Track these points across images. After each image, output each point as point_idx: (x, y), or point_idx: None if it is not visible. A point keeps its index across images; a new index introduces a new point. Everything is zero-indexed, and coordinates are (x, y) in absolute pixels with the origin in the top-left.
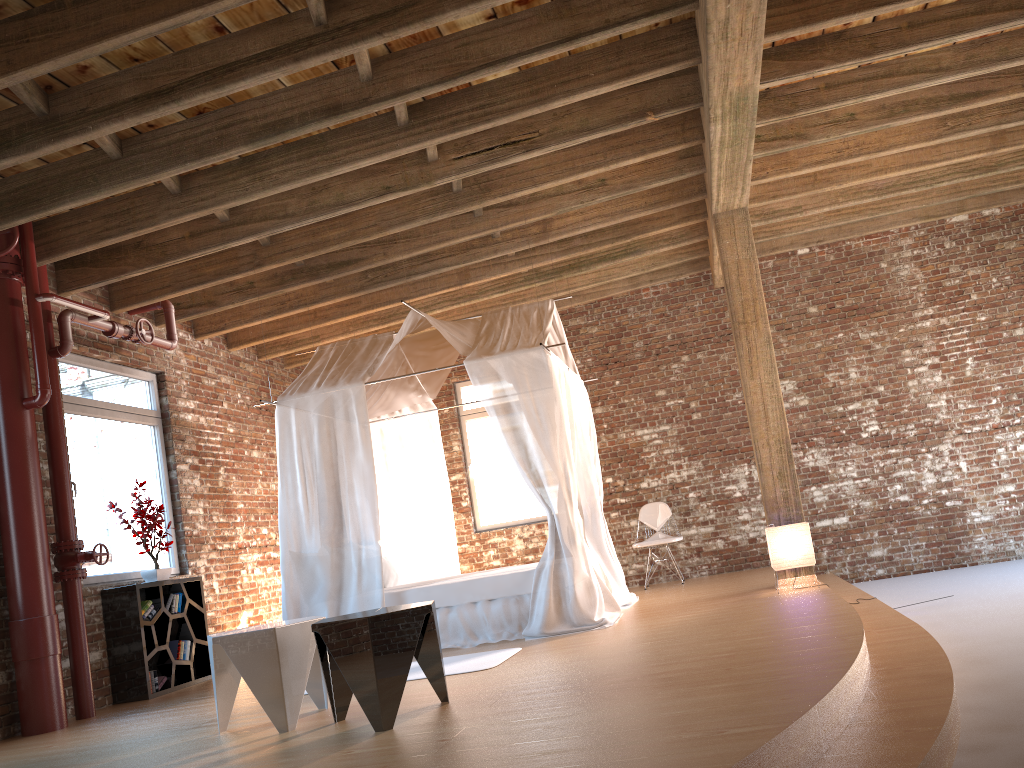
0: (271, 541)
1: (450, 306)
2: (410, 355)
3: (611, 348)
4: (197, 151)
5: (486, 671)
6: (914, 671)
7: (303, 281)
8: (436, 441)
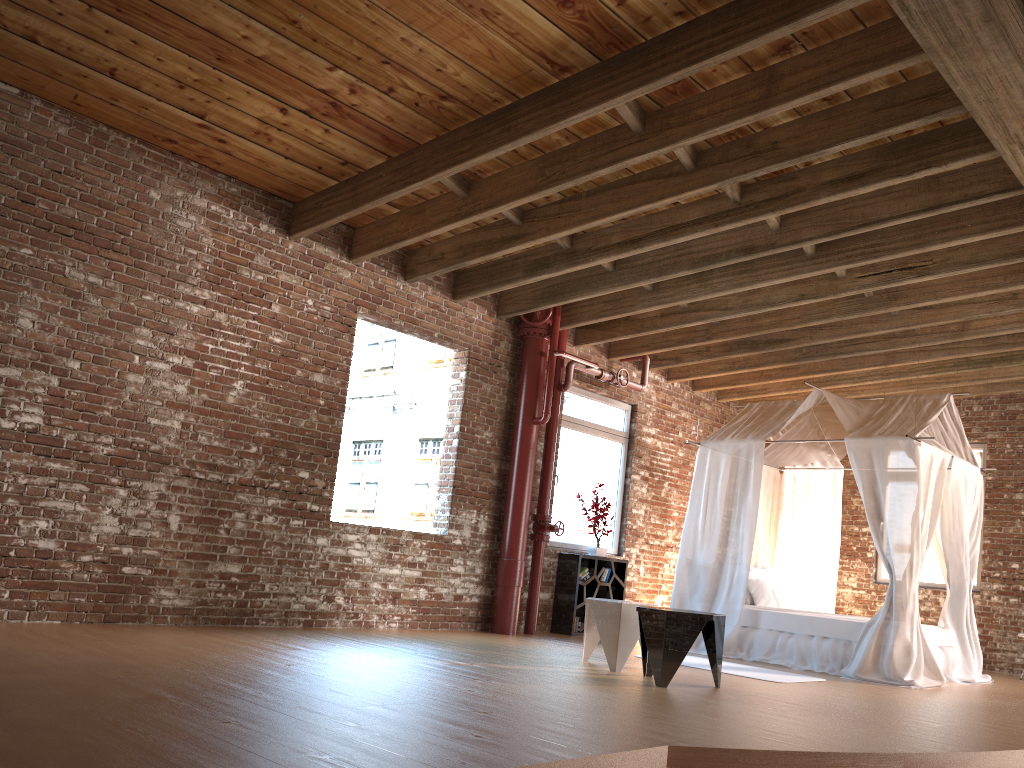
0: None
1: (880, 379)
2: (822, 420)
3: None
4: (658, 271)
5: (774, 683)
6: None
7: (744, 351)
8: (837, 495)
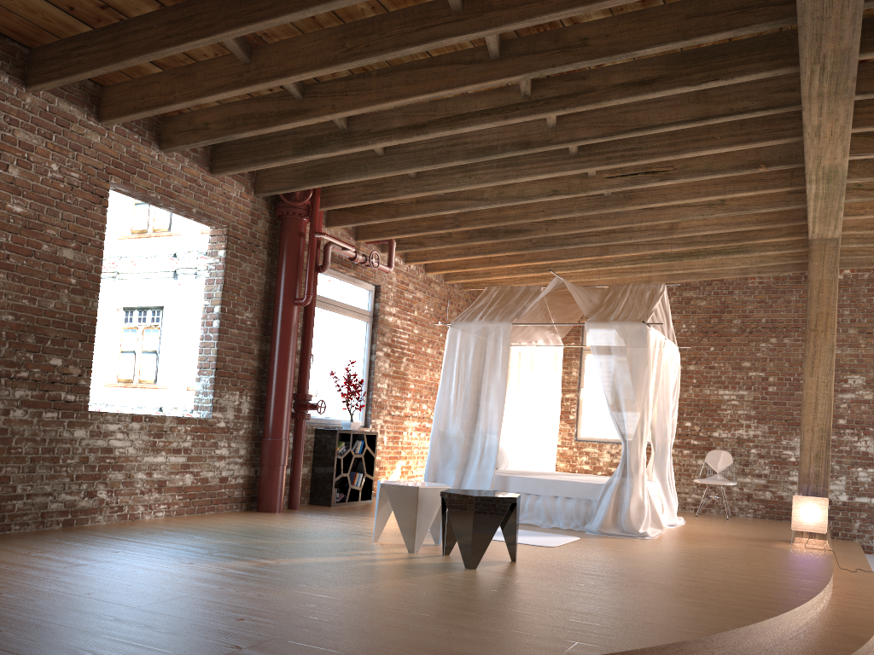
0: (427, 415)
1: (590, 268)
2: (550, 304)
3: (713, 320)
4: (431, 159)
5: (548, 548)
6: (844, 630)
7: (485, 239)
8: (557, 369)
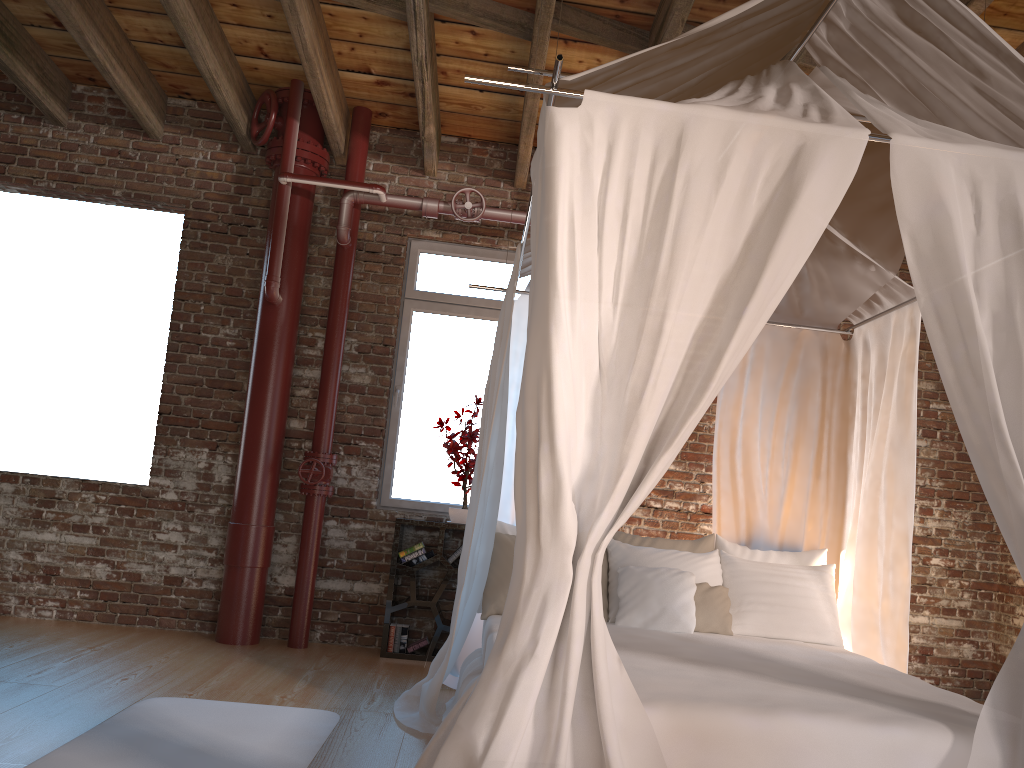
0: None
1: None
2: None
3: None
4: None
5: None
6: None
7: None
8: (915, 367)
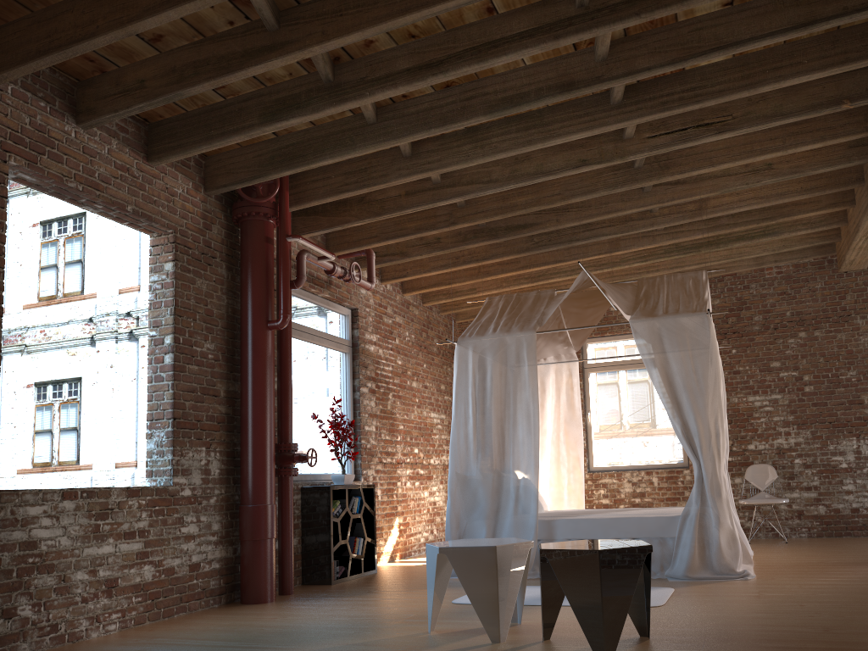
0: (419, 460)
1: (594, 271)
2: (565, 311)
3: (731, 319)
4: (441, 119)
5: (657, 609)
6: None
7: (483, 240)
8: (574, 388)
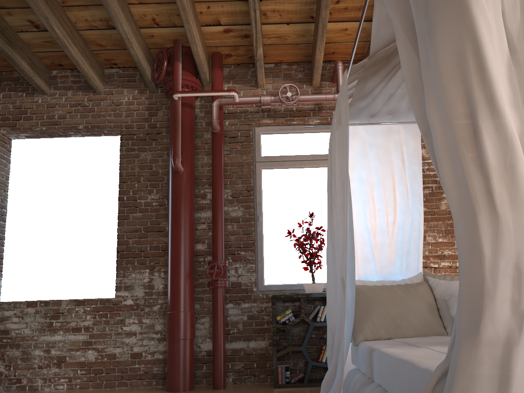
0: None
1: None
2: None
3: None
4: None
5: None
6: None
7: None
8: None
